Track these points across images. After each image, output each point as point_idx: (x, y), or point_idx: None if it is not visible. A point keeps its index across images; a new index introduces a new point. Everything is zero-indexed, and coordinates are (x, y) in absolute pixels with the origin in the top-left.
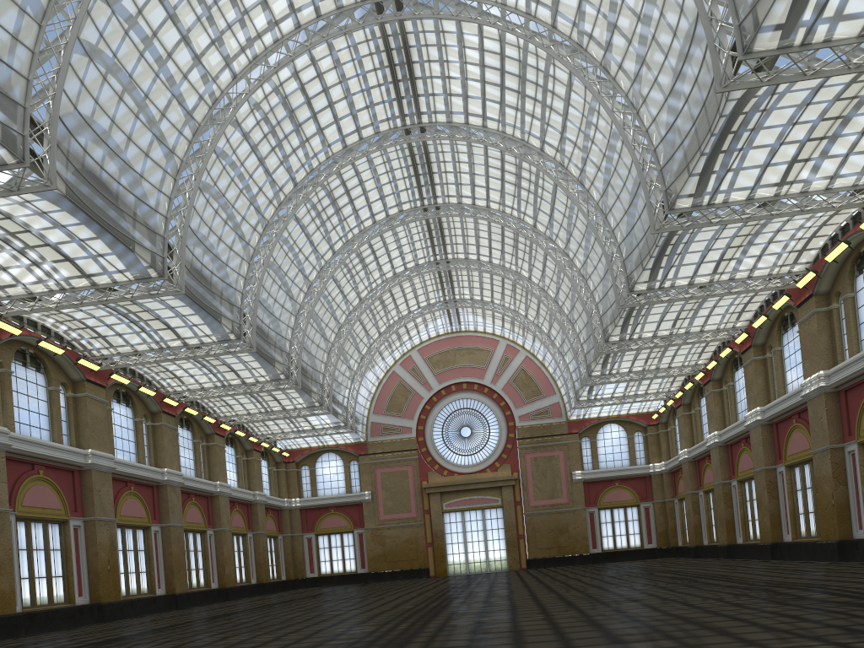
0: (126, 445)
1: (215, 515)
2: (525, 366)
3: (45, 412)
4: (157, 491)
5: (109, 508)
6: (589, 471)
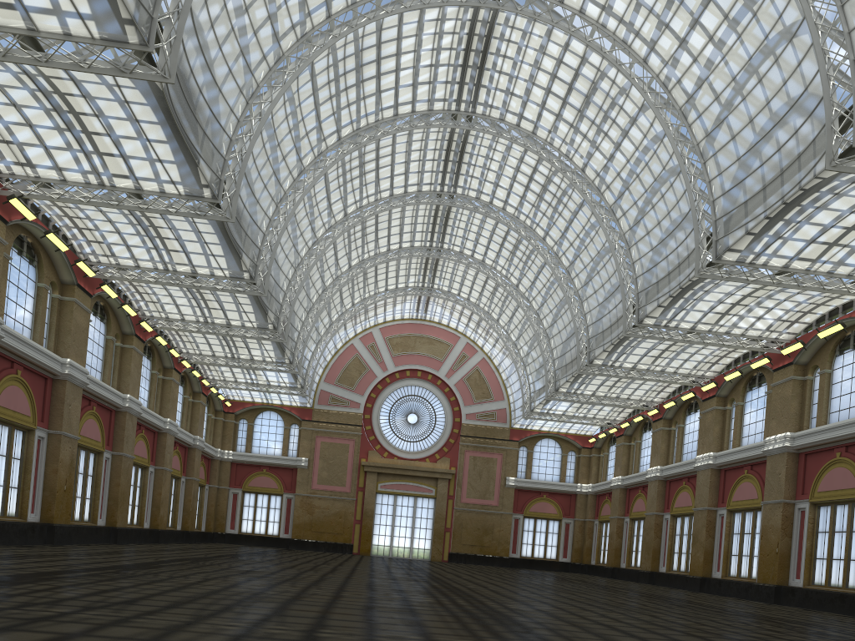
0: (94, 361)
1: (159, 452)
2: (480, 367)
3: (30, 308)
4: (114, 416)
5: (75, 425)
6: (522, 479)
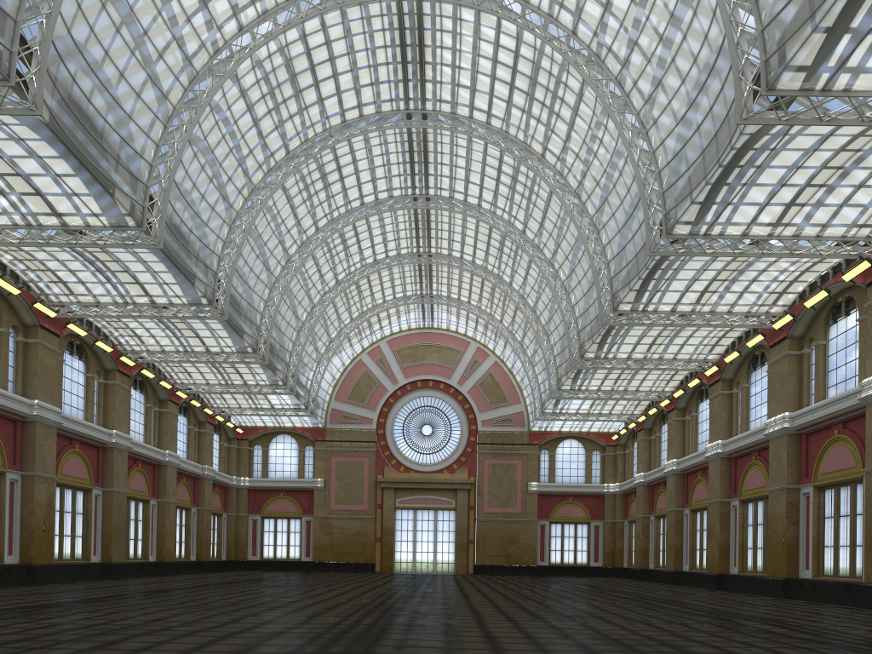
0: (74, 400)
1: (161, 485)
2: (493, 371)
3: None
4: (102, 453)
5: (50, 465)
6: (545, 483)
